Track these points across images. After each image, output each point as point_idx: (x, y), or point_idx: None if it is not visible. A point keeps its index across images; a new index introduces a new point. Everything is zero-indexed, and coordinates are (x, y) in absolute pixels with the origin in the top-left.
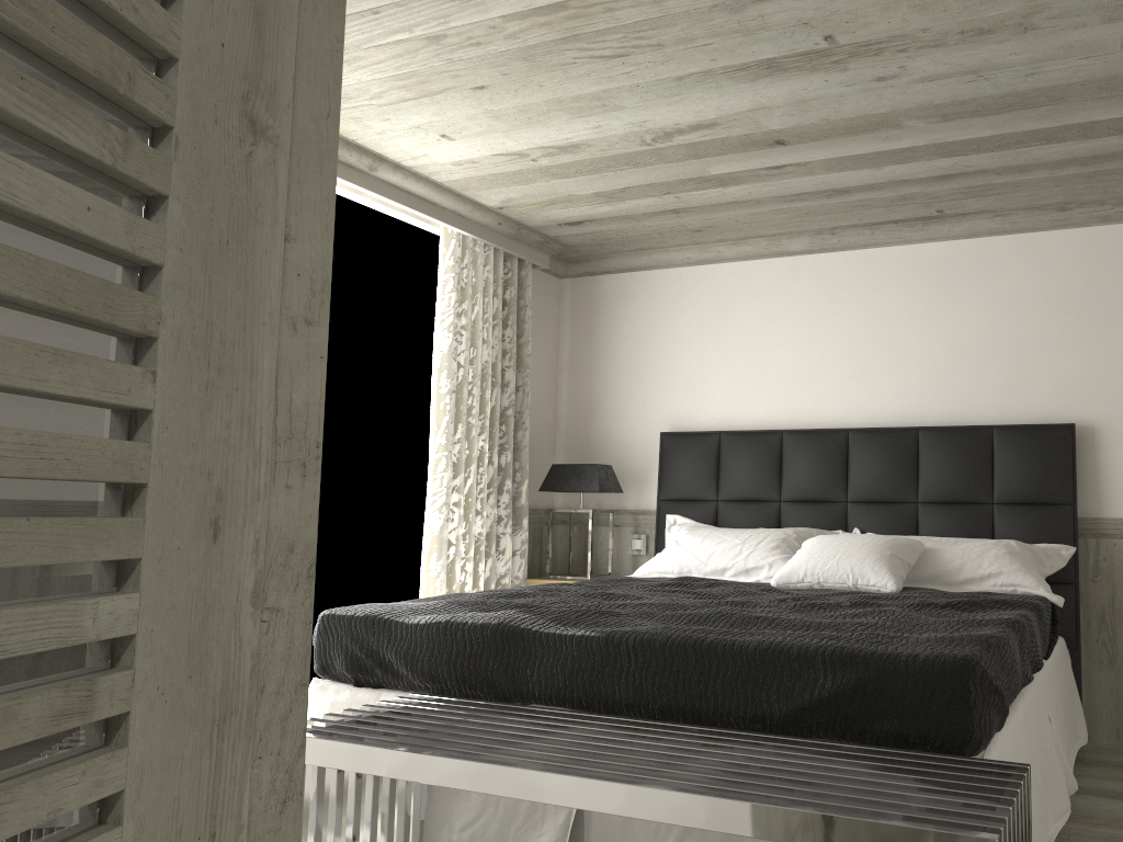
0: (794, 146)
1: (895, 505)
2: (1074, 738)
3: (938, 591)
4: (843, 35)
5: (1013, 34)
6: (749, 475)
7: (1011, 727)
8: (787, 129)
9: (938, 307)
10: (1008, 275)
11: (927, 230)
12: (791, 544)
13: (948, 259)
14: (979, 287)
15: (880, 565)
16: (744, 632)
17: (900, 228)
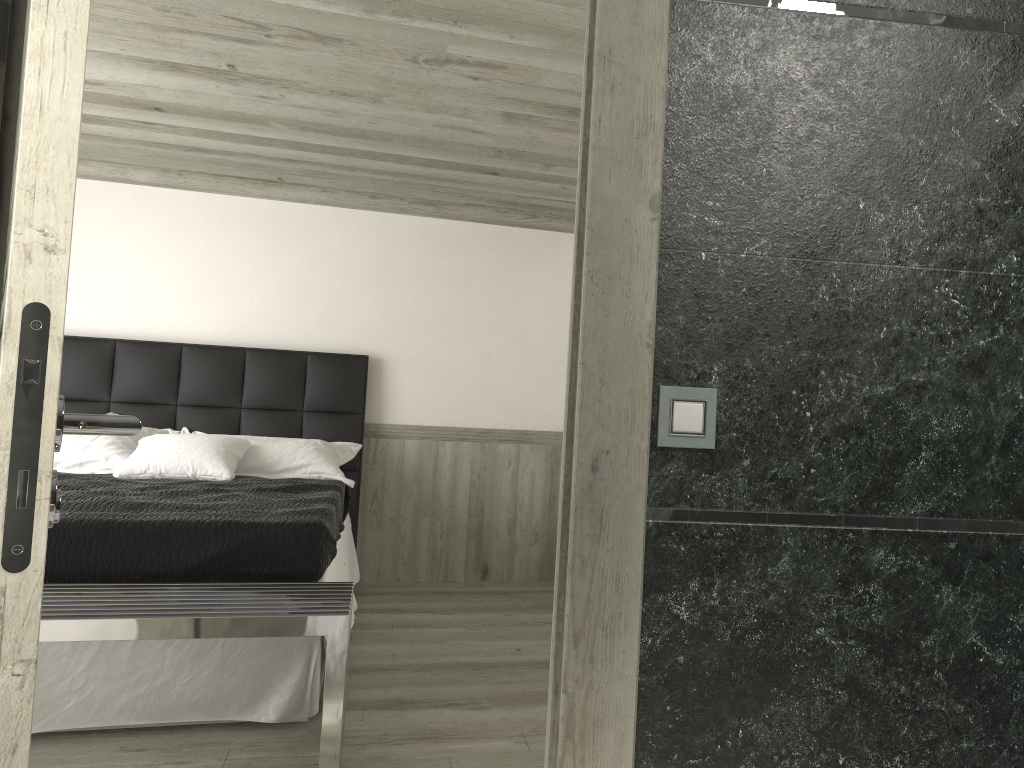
0: (171, 114)
1: (222, 410)
2: (351, 578)
3: (263, 478)
4: (244, 68)
5: (367, 101)
6: (79, 377)
7: (332, 566)
8: (170, 104)
9: (270, 253)
10: (329, 238)
11: (266, 190)
12: (126, 440)
13: (281, 216)
14: (306, 243)
15: (217, 459)
16: (142, 514)
17: (244, 183)
